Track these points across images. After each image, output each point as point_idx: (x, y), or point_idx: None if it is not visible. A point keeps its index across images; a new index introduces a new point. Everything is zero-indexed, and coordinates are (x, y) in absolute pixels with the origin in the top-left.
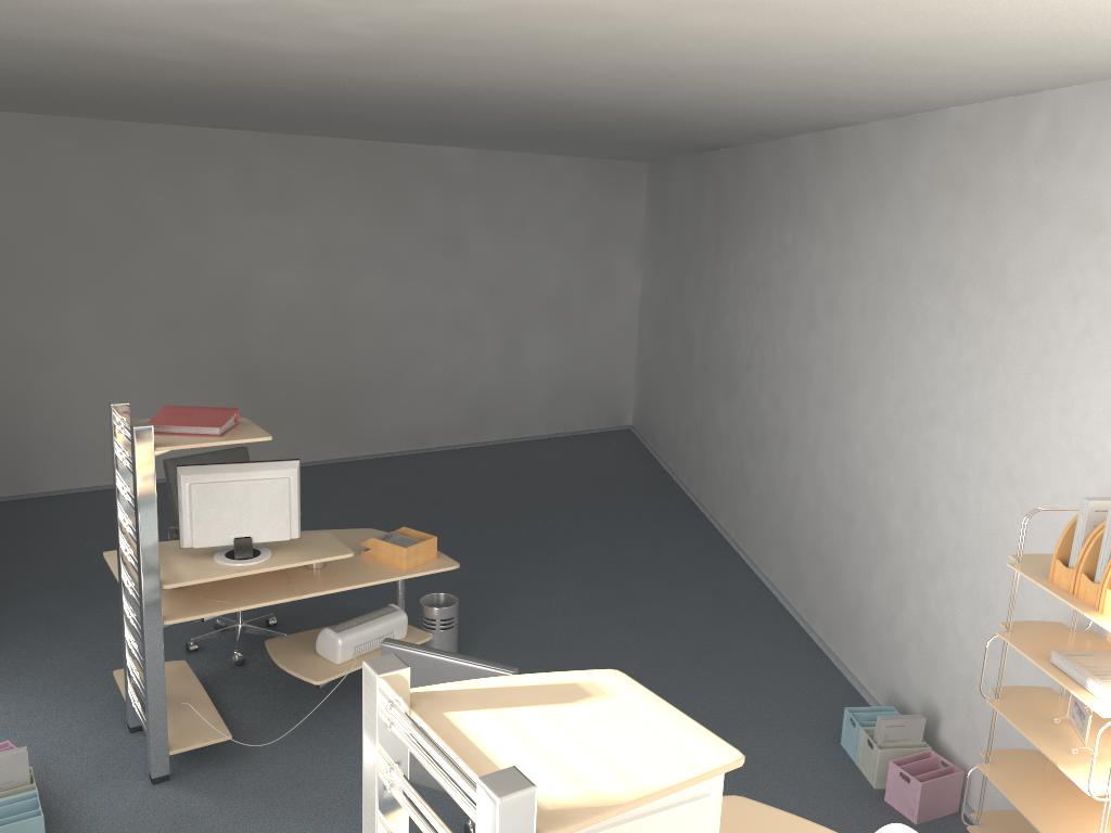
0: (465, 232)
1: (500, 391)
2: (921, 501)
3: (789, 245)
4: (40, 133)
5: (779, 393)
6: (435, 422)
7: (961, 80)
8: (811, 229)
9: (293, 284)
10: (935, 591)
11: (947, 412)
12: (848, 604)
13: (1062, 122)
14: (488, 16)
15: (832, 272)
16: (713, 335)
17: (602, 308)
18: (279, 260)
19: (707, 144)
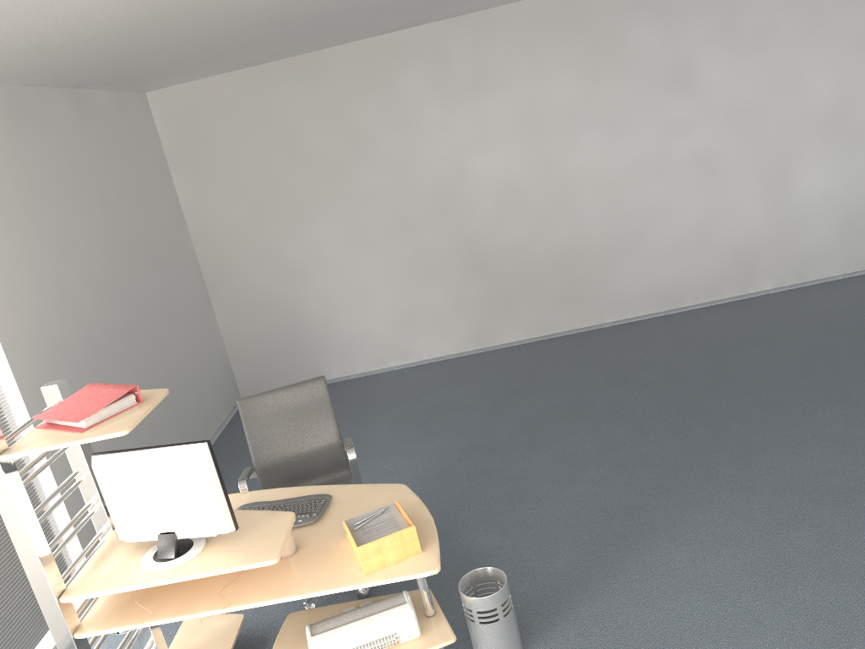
0: (694, 61)
1: (767, 233)
2: None
3: None
4: (263, 81)
5: None
6: (688, 278)
7: None
8: None
9: (506, 163)
10: None
11: None
12: None
13: None
14: None
15: None
16: None
17: None
18: (488, 143)
19: None
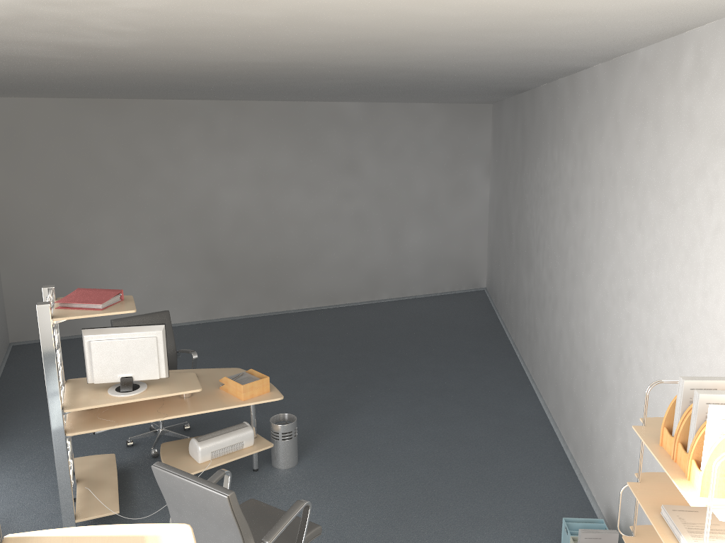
0: (360, 159)
1: (388, 265)
2: (623, 359)
3: (556, 160)
4: (79, 110)
5: (552, 269)
6: (342, 287)
7: (609, 27)
8: (566, 148)
9: (242, 198)
10: (631, 432)
11: (637, 291)
12: (586, 433)
13: (702, 54)
14: (178, 9)
15: (577, 180)
16: (521, 226)
17: (461, 207)
18: (233, 183)
19: (509, 89)
